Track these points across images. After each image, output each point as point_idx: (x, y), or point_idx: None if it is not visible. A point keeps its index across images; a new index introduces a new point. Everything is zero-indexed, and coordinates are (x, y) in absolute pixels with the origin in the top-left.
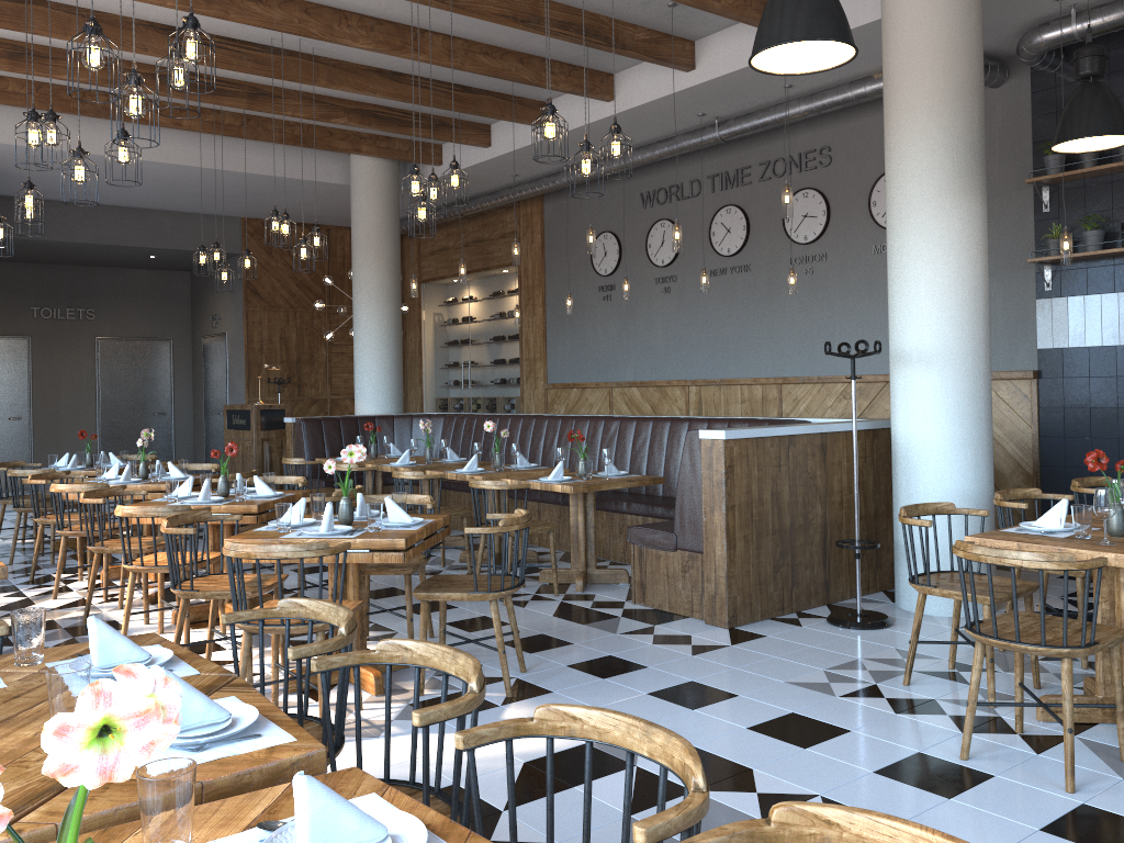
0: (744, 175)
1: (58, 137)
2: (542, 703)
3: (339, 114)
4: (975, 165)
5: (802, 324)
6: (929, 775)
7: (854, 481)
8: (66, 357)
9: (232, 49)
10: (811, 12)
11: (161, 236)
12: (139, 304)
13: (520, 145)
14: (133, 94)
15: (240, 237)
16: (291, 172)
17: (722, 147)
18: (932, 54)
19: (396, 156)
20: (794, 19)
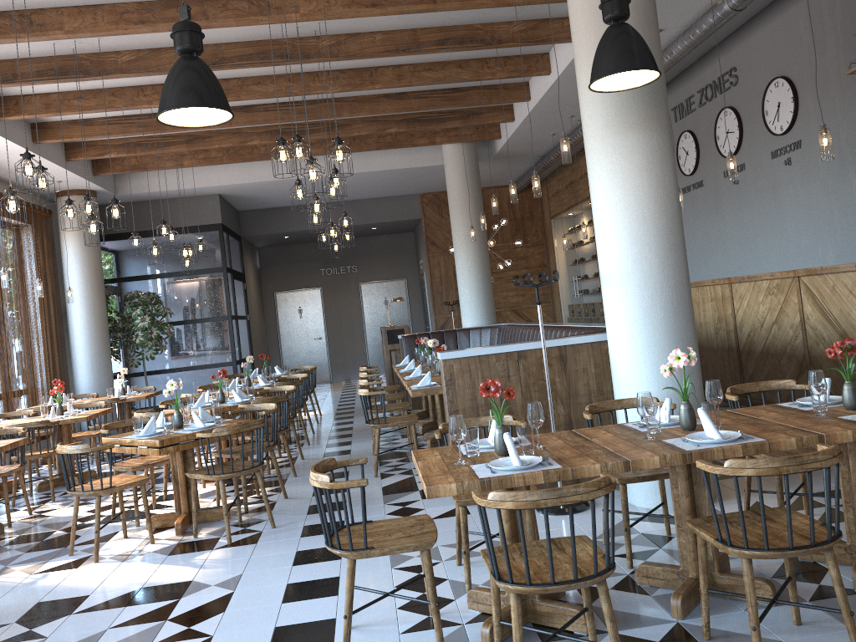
0: (690, 103)
1: (90, 209)
2: (234, 550)
3: (391, 126)
4: (633, 101)
5: (737, 229)
6: (298, 635)
7: (547, 389)
8: (343, 297)
9: (283, 109)
10: (166, 92)
11: (368, 215)
12: (383, 258)
13: (524, 117)
14: (8, 201)
15: (419, 207)
16: (407, 164)
17: (677, 82)
18: (585, 13)
19: (463, 139)
20: (160, 99)
